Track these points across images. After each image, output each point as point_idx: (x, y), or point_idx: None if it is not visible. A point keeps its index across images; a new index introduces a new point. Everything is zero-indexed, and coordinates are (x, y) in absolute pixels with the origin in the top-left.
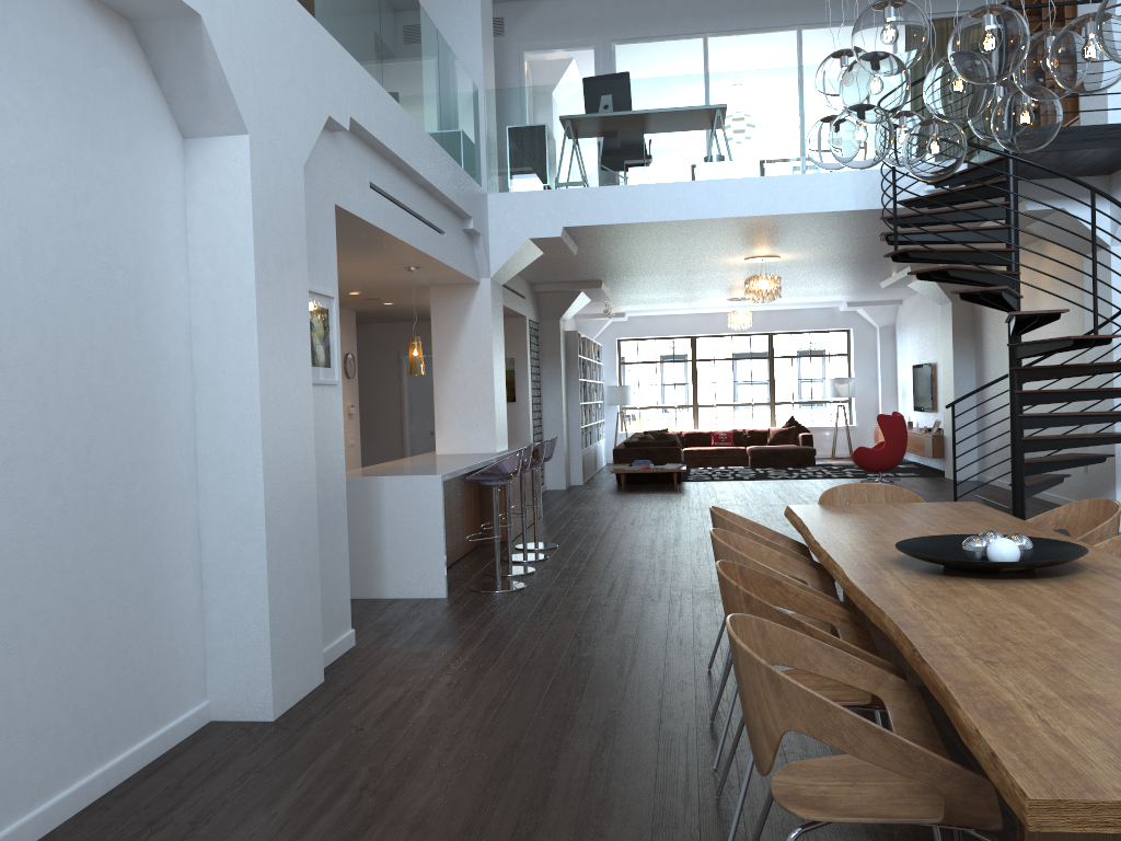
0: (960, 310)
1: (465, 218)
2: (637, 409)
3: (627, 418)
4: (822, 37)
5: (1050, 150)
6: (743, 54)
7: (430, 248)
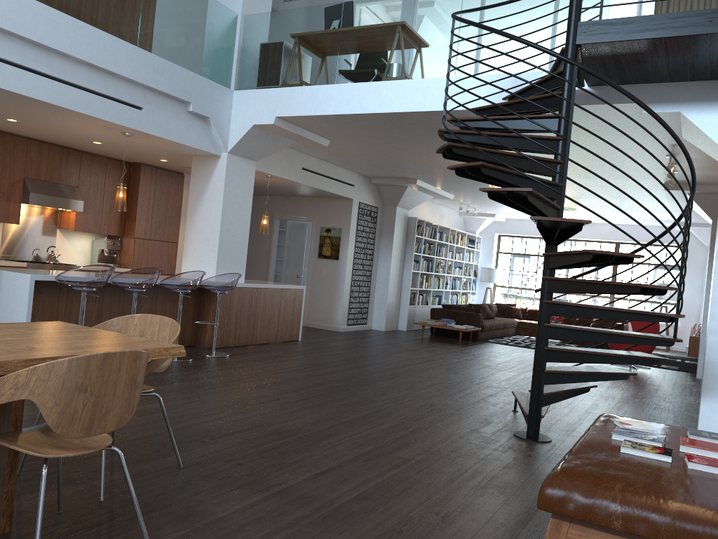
0: None
1: (187, 103)
2: (506, 287)
3: (498, 293)
4: None
5: (609, 41)
6: None
7: (105, 114)
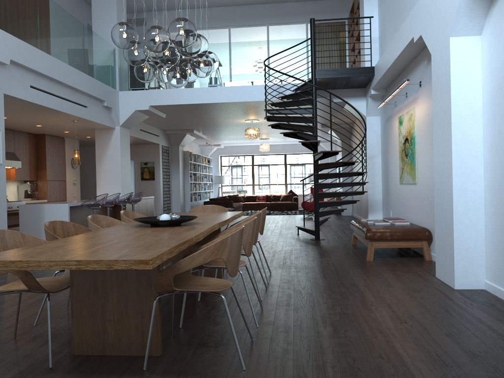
0: (345, 144)
1: (103, 101)
2: (228, 186)
3: (224, 190)
4: (277, 29)
5: (328, 77)
6: (245, 35)
7: (76, 112)
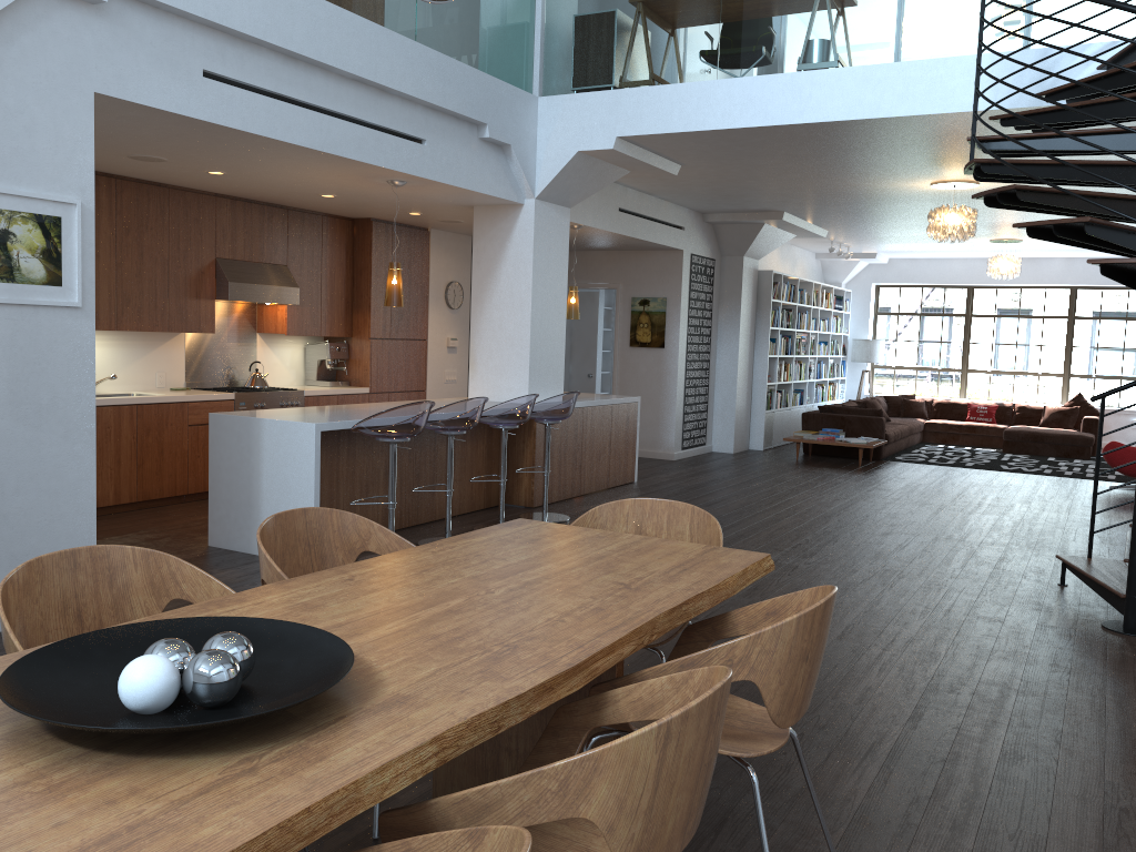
0: None
1: (481, 125)
2: (892, 368)
3: (879, 379)
4: None
5: None
6: None
7: (379, 156)
